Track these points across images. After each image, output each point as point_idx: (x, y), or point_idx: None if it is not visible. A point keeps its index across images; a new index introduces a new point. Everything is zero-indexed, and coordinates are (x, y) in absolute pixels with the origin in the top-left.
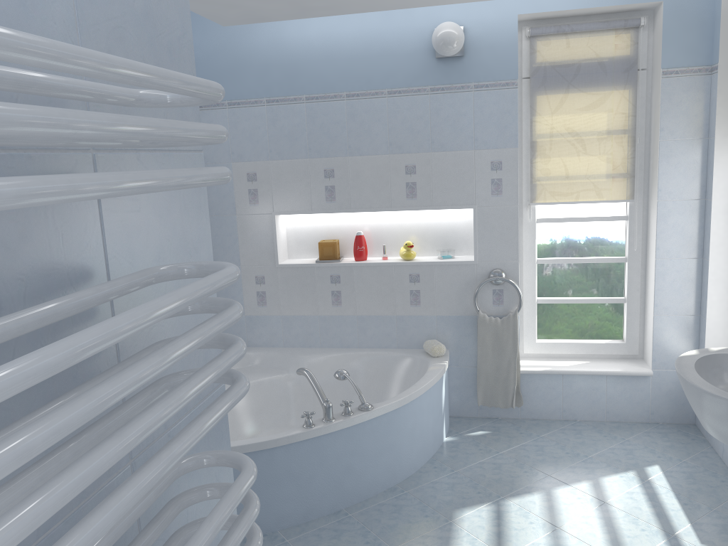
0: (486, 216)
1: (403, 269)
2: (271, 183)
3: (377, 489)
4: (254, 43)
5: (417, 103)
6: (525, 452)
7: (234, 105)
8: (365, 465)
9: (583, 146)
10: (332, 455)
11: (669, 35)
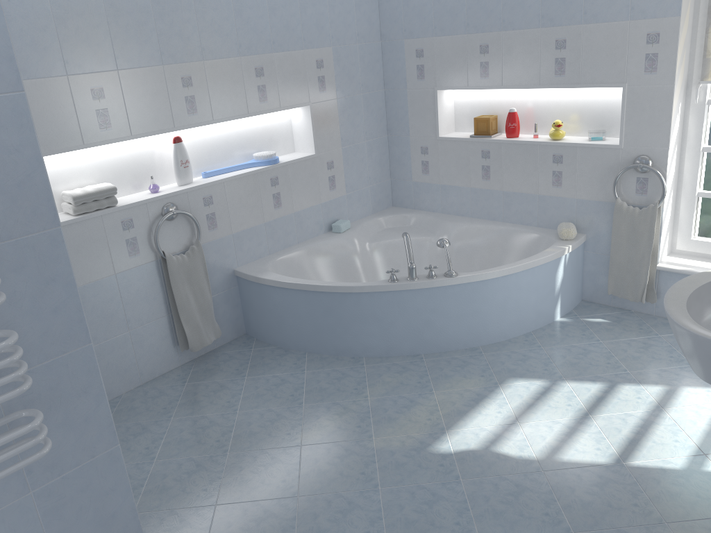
0: (636, 96)
1: (547, 149)
2: (435, 59)
3: (458, 346)
4: None
5: None
6: (626, 346)
7: None
8: (445, 323)
9: None
10: (412, 308)
11: None
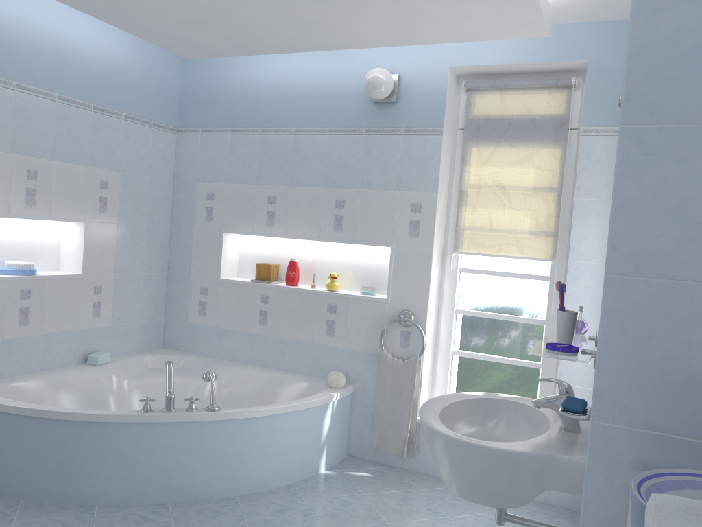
0: (402, 256)
1: (323, 298)
2: (225, 204)
3: (213, 494)
4: (229, 80)
5: (352, 142)
6: (387, 499)
7: (205, 132)
8: (200, 465)
9: (509, 199)
10: (164, 445)
11: (591, 93)
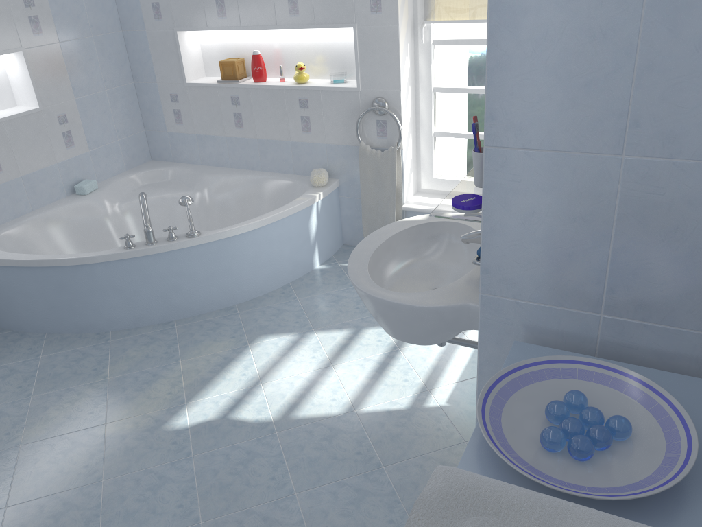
0: (367, 37)
1: (293, 94)
2: None
3: (213, 307)
4: None
5: None
6: None
7: None
8: (194, 285)
9: None
10: (155, 274)
11: None
